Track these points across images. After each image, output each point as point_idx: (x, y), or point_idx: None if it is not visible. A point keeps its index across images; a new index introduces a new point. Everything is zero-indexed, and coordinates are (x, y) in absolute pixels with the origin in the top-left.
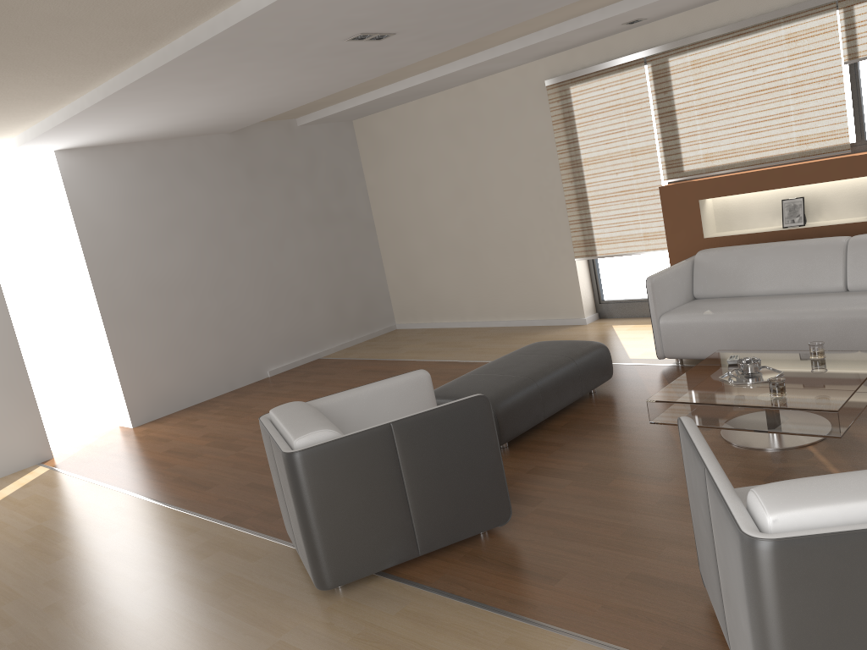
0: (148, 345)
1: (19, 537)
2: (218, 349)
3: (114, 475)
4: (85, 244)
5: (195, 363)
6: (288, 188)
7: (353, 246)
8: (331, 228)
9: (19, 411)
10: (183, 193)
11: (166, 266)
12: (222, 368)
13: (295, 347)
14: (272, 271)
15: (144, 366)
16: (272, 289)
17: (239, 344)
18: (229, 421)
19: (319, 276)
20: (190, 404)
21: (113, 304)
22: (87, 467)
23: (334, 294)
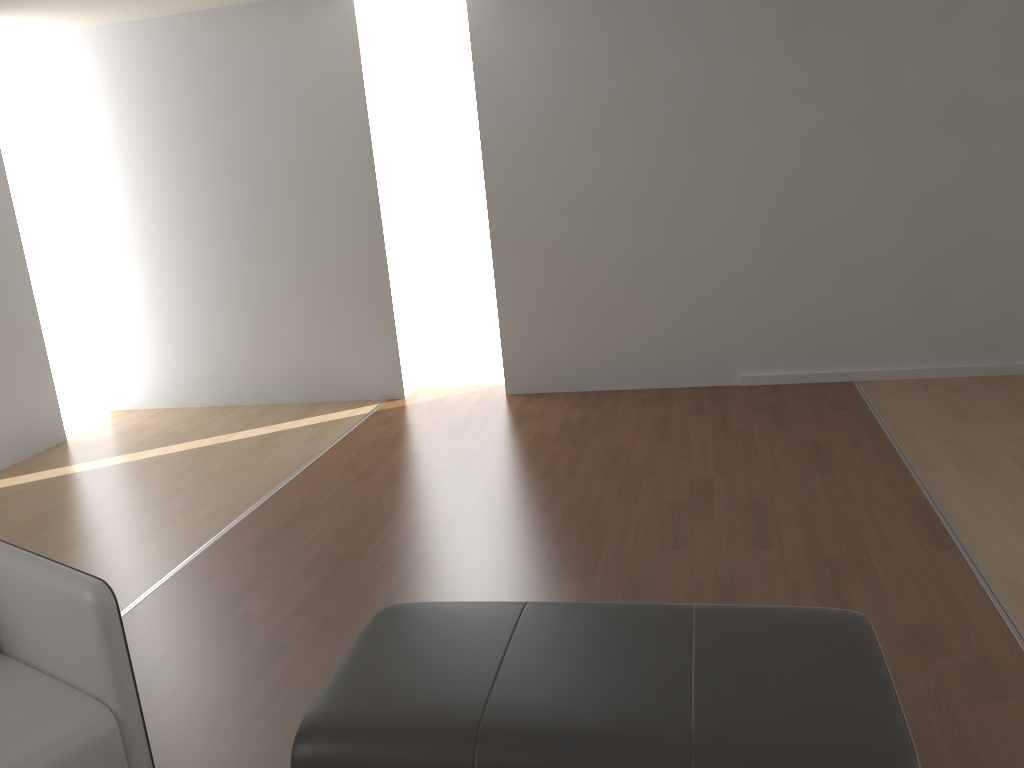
0: (548, 288)
1: (152, 493)
2: (657, 320)
3: (335, 459)
4: (484, 128)
5: (614, 331)
6: (875, 51)
7: (1012, 183)
8: (963, 140)
9: (375, 332)
10: (651, 55)
11: (598, 174)
12: (657, 350)
13: (807, 349)
14: (794, 208)
15: (536, 317)
16: (785, 239)
17: (696, 320)
18: (536, 442)
19: (902, 232)
20: (594, 389)
21: (509, 220)
22: (367, 431)
23: (927, 271)
